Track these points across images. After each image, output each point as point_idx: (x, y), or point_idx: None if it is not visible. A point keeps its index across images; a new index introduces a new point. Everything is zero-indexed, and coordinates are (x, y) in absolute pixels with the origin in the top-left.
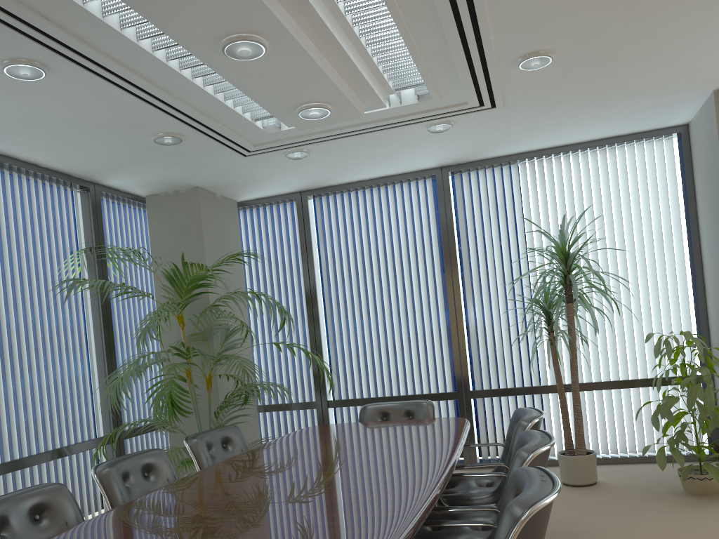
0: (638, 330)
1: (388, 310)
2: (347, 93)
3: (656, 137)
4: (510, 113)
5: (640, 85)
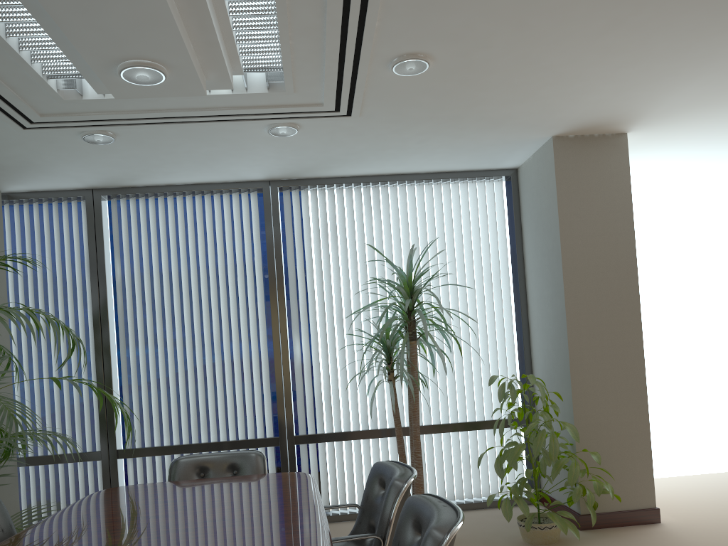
0: (467, 372)
1: (200, 340)
2: (192, 56)
3: (488, 178)
4: (363, 126)
5: (495, 117)
